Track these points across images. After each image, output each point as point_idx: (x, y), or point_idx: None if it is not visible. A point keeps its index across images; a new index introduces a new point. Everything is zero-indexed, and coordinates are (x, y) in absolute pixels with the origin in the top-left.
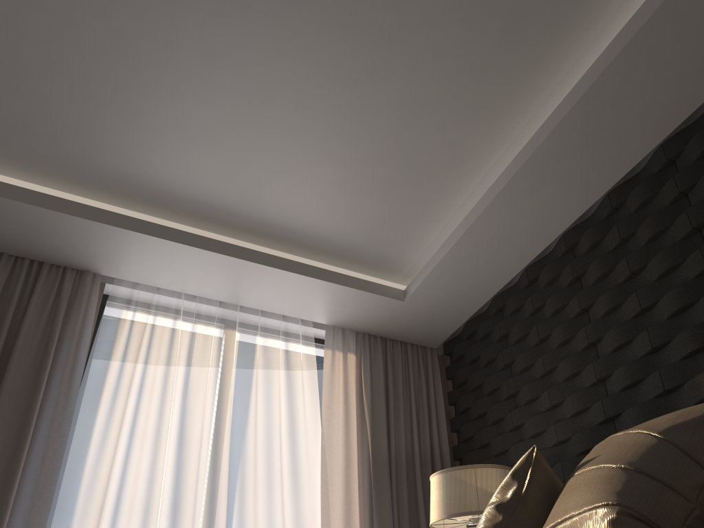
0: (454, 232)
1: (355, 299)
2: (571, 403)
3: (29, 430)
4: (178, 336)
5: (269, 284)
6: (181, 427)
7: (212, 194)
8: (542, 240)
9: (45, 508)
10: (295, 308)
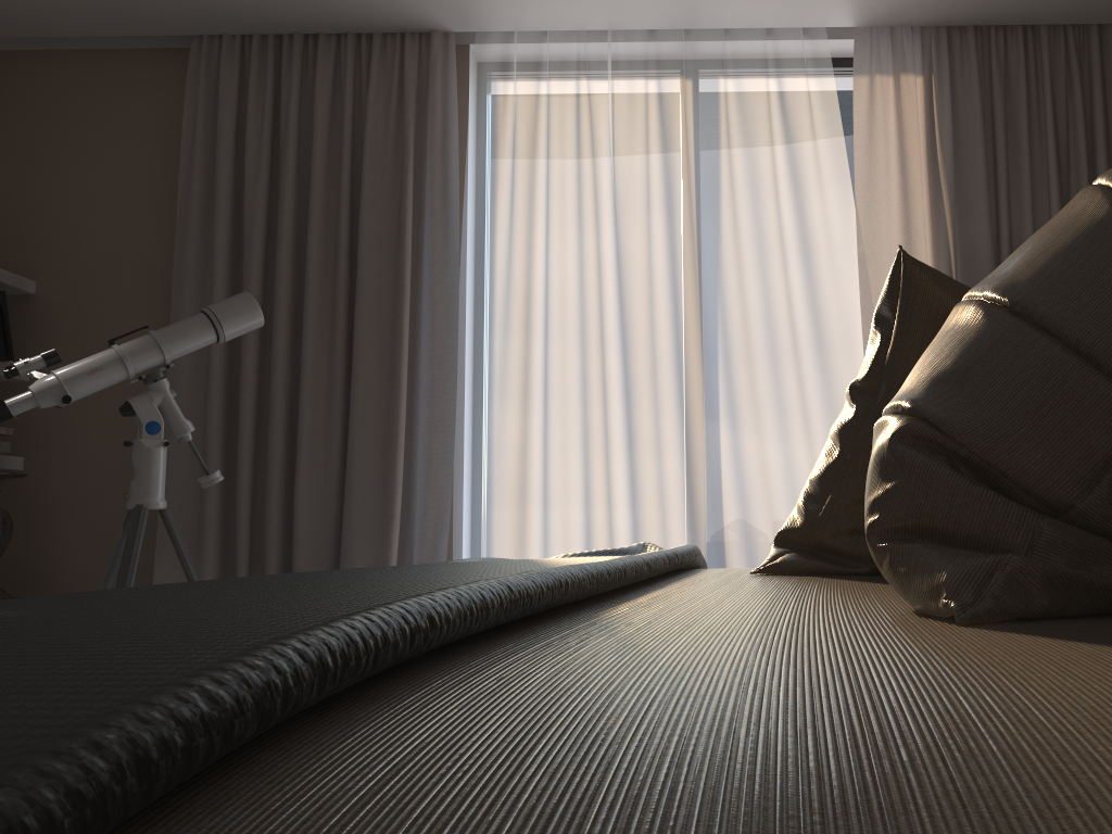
0: None
1: None
2: None
3: (404, 284)
4: (585, 108)
5: None
6: (617, 252)
7: None
8: None
9: (449, 382)
10: (776, 10)
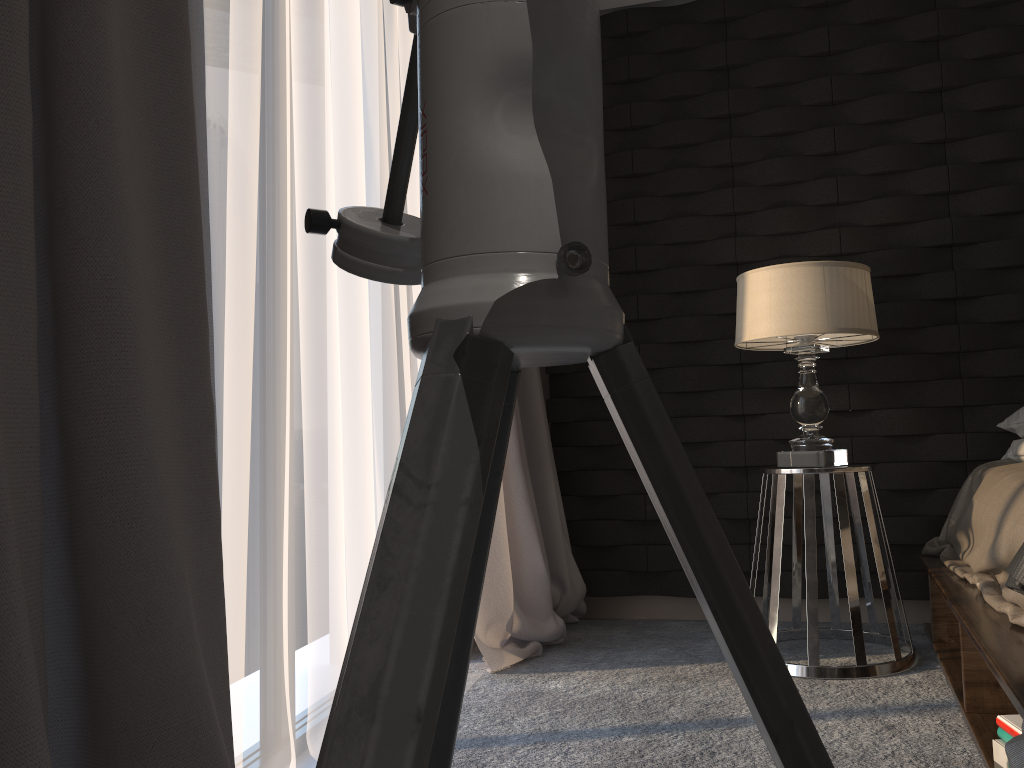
0: None
1: None
2: (886, 209)
3: None
4: None
5: None
6: None
7: None
8: None
9: (199, 110)
10: None
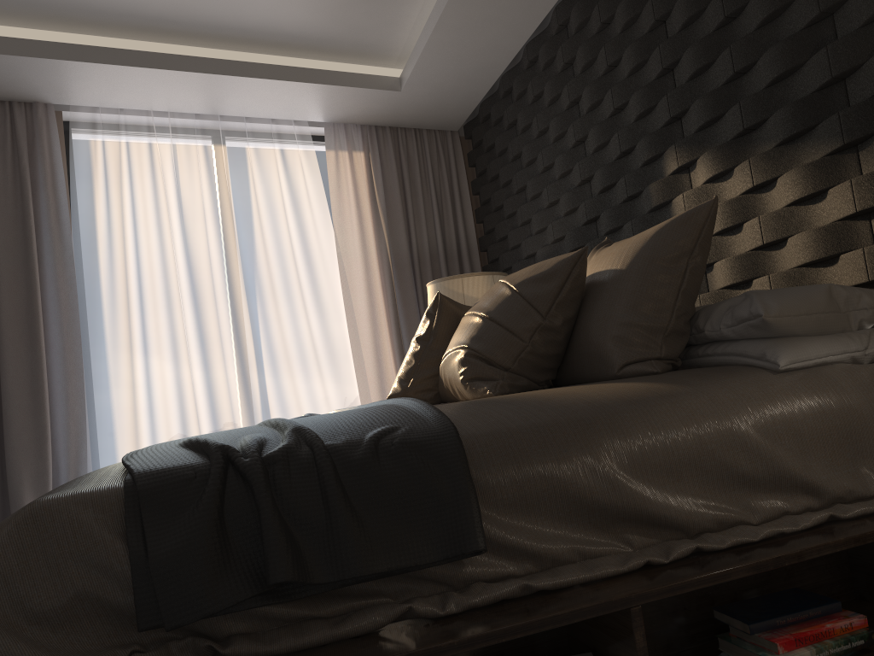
0: (431, 16)
1: (345, 95)
2: (563, 203)
3: (36, 279)
4: (158, 162)
5: (242, 93)
6: (187, 254)
7: (139, 5)
8: (534, 16)
9: (76, 344)
10: (281, 111)
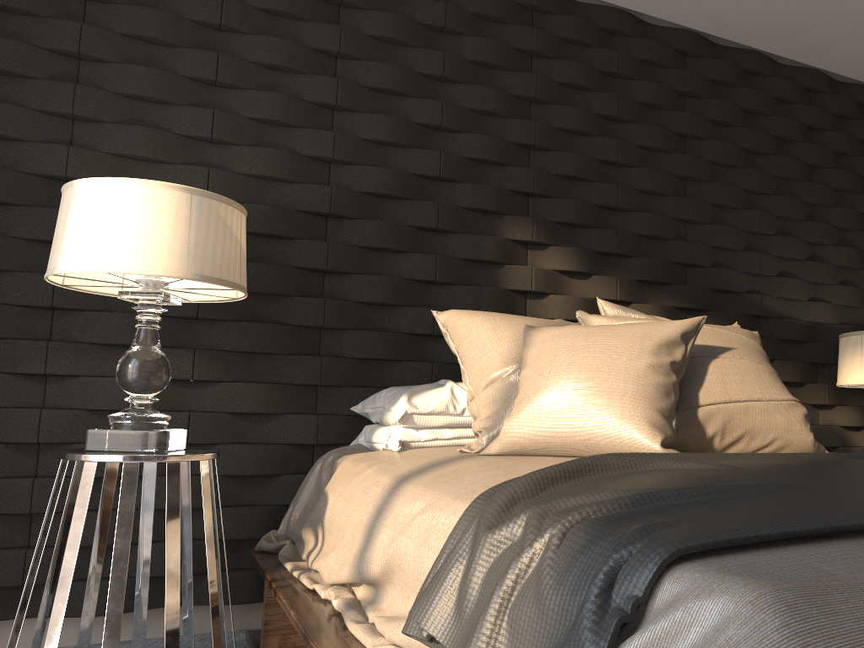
0: None
1: None
2: (266, 160)
3: None
4: None
5: None
6: None
7: None
8: None
9: None
10: None
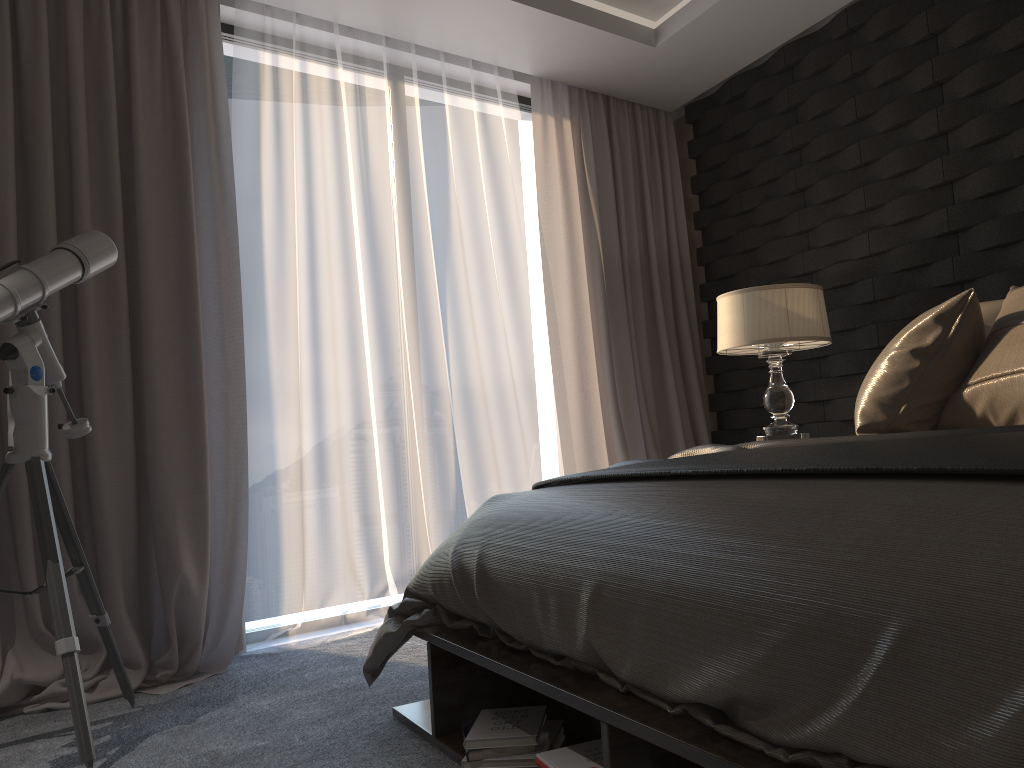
0: None
1: (587, 42)
2: (899, 208)
3: (193, 234)
4: (343, 94)
5: (470, 17)
6: (370, 225)
7: None
8: None
9: (237, 332)
10: (495, 51)
